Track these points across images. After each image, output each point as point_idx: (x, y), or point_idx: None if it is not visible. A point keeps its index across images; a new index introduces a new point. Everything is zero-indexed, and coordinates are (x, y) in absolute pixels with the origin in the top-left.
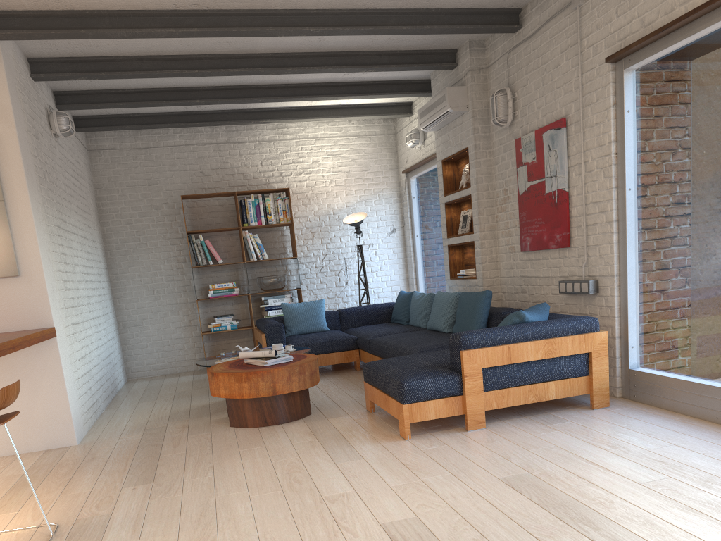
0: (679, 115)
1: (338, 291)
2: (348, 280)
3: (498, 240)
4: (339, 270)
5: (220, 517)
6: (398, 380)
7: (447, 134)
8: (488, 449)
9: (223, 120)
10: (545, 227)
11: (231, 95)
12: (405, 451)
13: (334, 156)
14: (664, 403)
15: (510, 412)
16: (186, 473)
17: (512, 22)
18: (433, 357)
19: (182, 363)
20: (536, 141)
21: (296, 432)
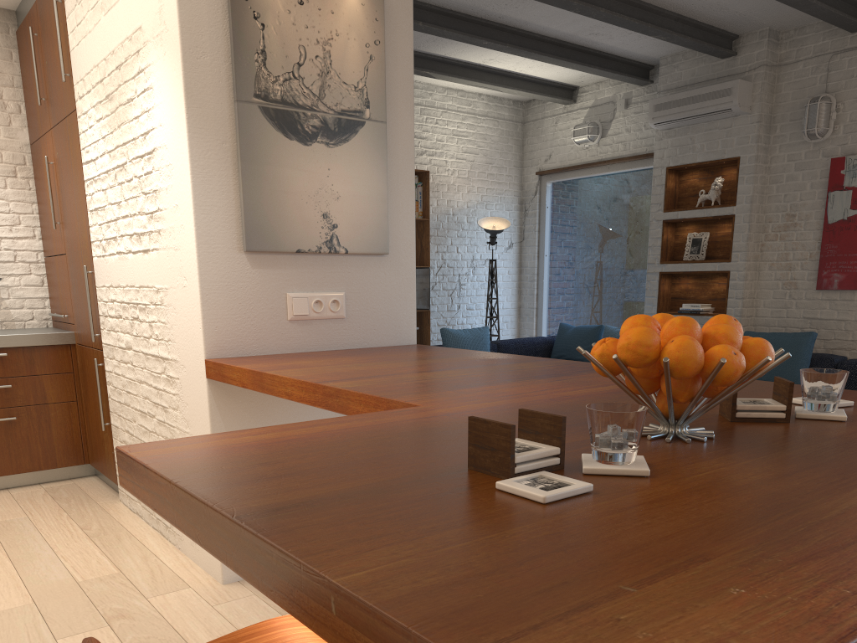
0: None
1: (449, 317)
2: (460, 303)
3: (759, 273)
4: (452, 289)
5: None
6: None
7: (689, 137)
8: None
9: None
10: None
11: (455, 26)
12: None
13: (459, 138)
14: None
15: None
16: None
17: None
18: None
19: None
20: None
21: None
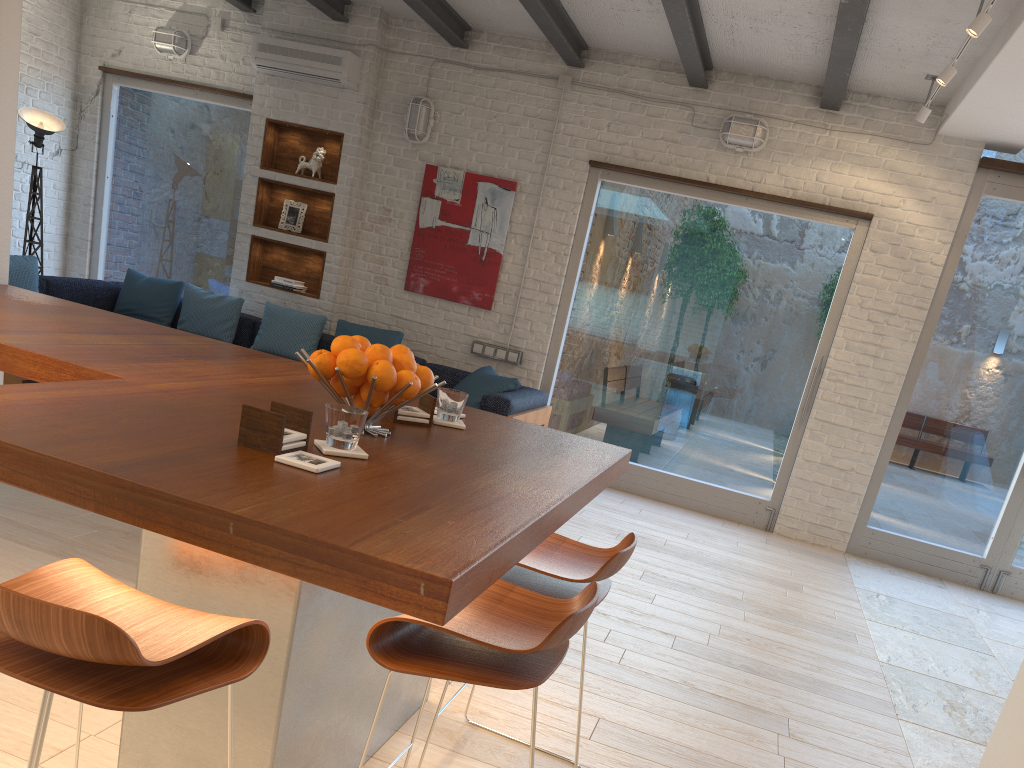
0: (641, 244)
1: None
2: None
3: (354, 261)
4: None
5: None
6: None
7: (293, 93)
8: None
9: None
10: (457, 279)
11: None
12: None
13: None
14: None
15: None
16: None
17: (461, 37)
18: None
19: None
20: (466, 185)
21: None
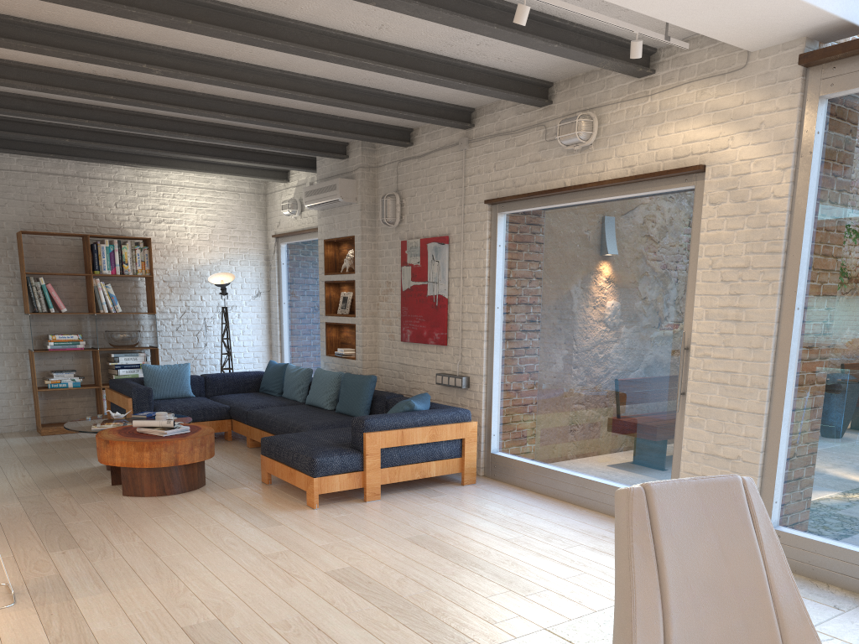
0: (536, 260)
1: (196, 352)
2: (207, 341)
3: (378, 326)
4: (198, 330)
5: (178, 572)
6: (309, 455)
7: (332, 217)
8: (388, 516)
9: (82, 156)
10: (425, 324)
11: (106, 139)
12: (318, 518)
13: (199, 208)
14: (517, 482)
15: (397, 486)
16: (110, 538)
17: (405, 138)
18: (331, 435)
19: (5, 422)
20: (421, 248)
21: (202, 502)
